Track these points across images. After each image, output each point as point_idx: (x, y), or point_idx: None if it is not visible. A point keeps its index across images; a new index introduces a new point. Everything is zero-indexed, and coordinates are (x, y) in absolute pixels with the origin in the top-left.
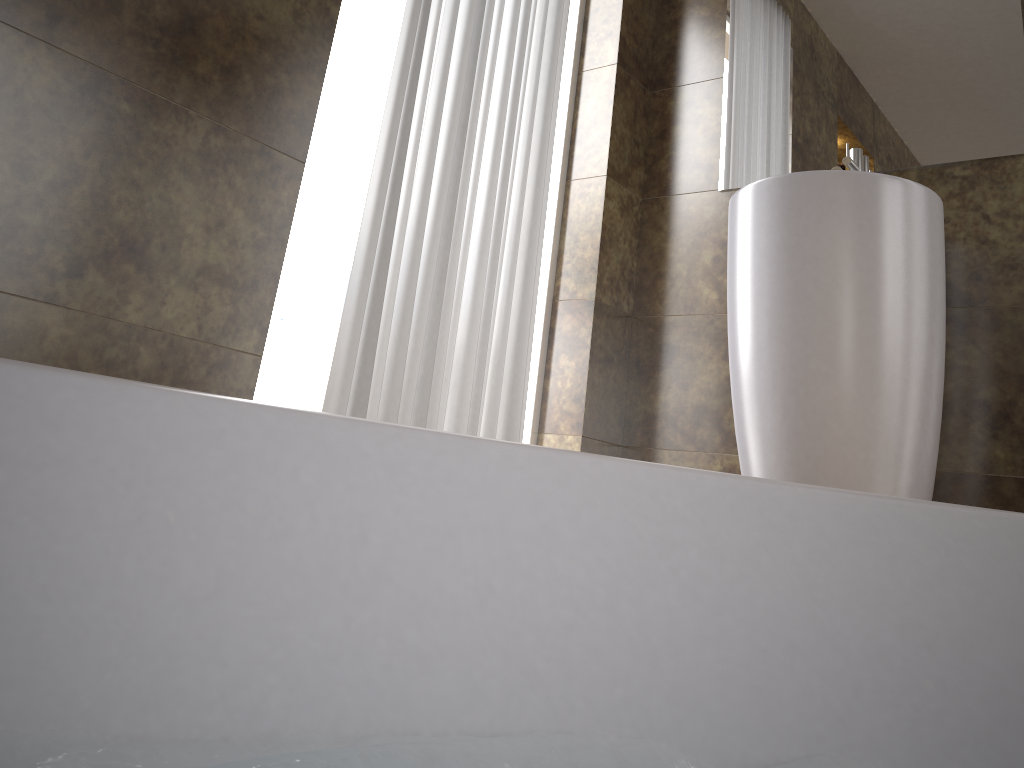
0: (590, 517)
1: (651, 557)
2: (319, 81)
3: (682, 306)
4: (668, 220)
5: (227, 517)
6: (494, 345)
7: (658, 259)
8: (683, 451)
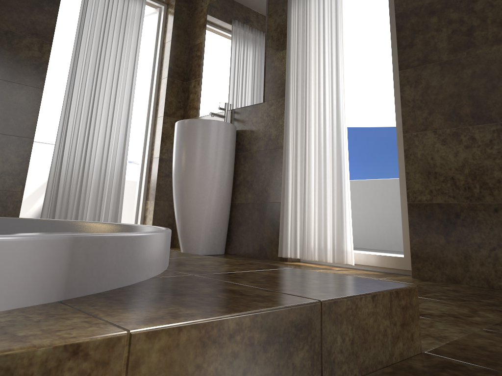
0: None
1: None
2: (37, 115)
3: None
4: None
5: None
6: (109, 178)
7: None
8: None
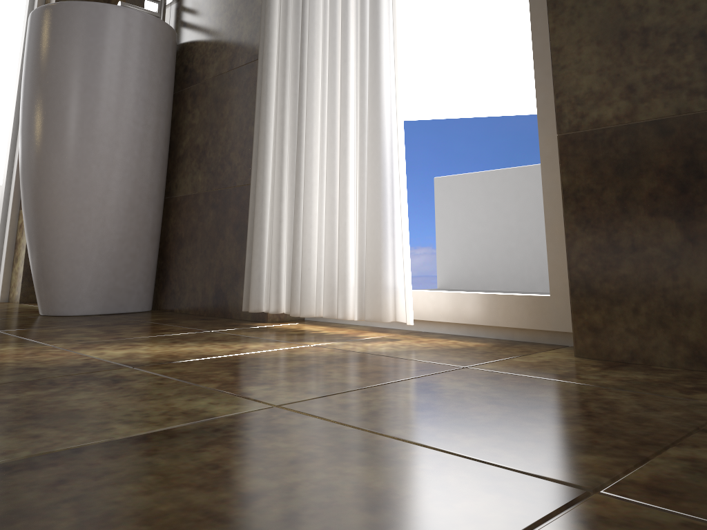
0: None
1: None
2: None
3: None
4: None
5: None
6: None
7: None
8: None
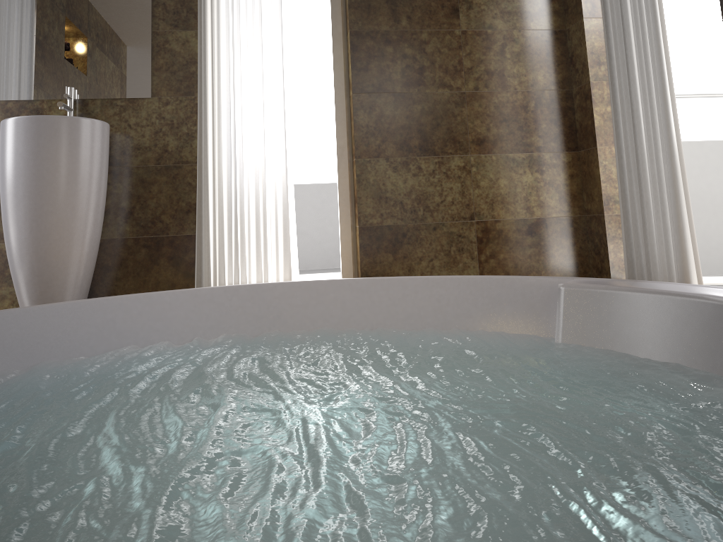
0: None
1: (4, 333)
2: None
3: None
4: None
5: None
6: None
7: None
8: None
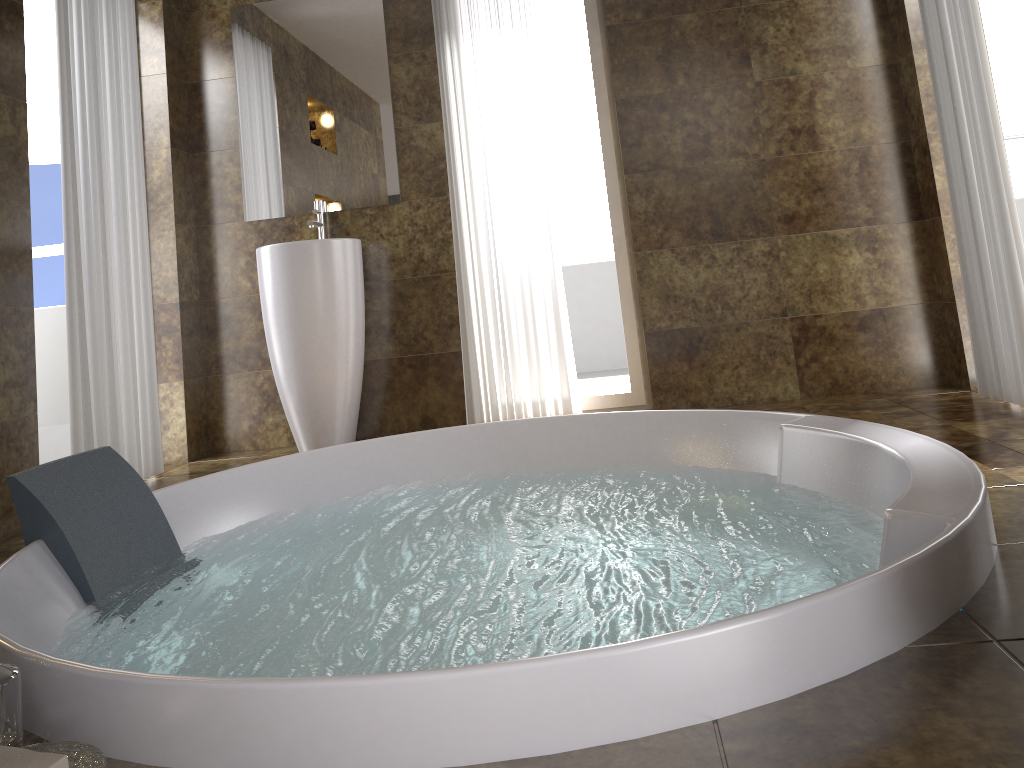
0: (270, 474)
1: (283, 477)
2: (30, 257)
3: (231, 292)
4: (215, 240)
5: (213, 499)
6: (137, 356)
7: (212, 264)
8: (241, 373)
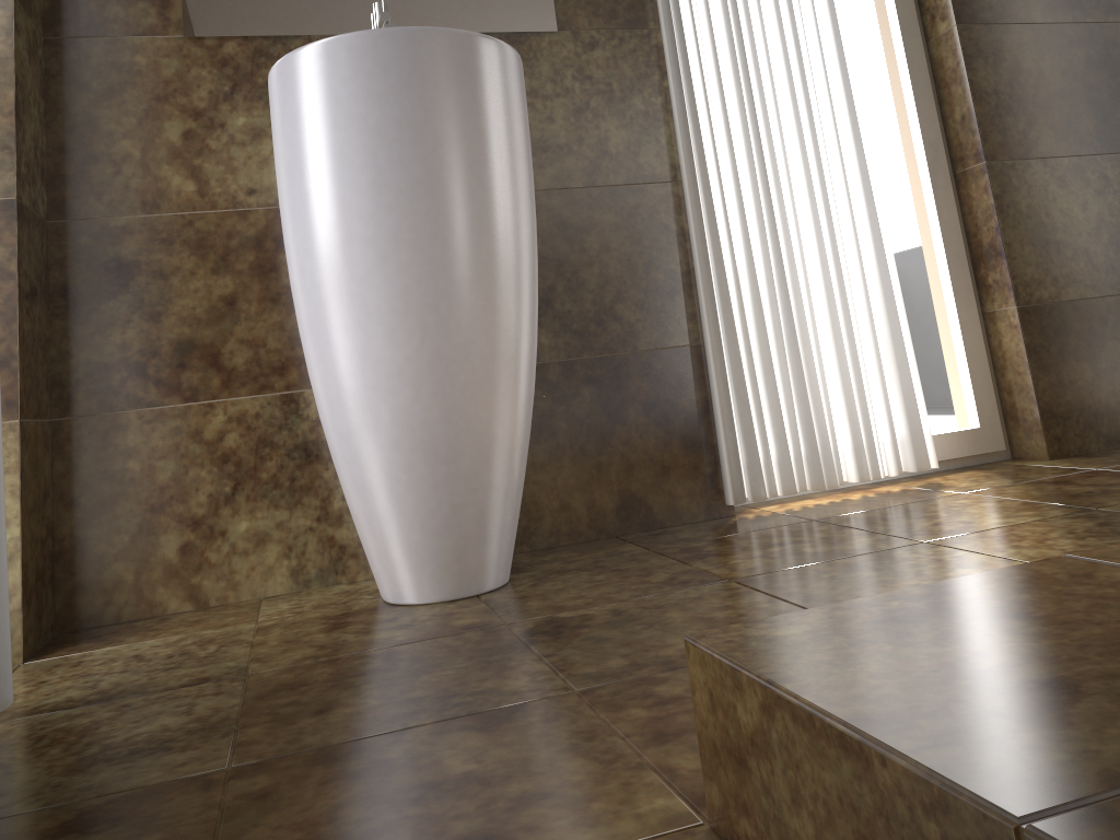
0: None
1: None
2: None
3: (138, 203)
4: (99, 74)
5: None
6: None
7: (87, 133)
8: (162, 407)
